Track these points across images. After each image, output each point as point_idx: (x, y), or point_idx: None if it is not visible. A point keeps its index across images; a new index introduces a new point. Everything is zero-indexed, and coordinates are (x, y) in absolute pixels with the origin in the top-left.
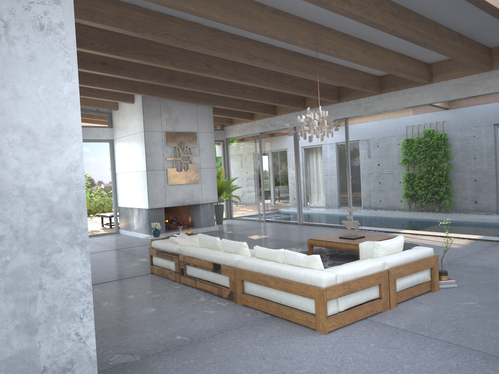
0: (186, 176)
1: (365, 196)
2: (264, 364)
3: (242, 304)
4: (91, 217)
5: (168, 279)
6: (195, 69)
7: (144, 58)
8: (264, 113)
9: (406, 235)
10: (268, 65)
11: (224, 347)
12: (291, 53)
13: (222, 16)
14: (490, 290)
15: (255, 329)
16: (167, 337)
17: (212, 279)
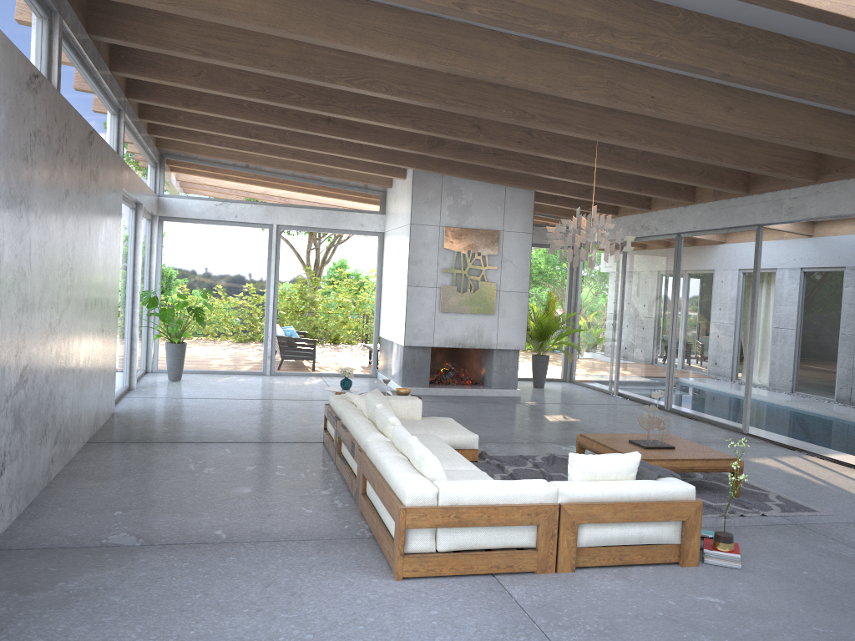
0: (472, 301)
1: (842, 379)
2: (254, 593)
3: (361, 510)
4: (338, 347)
5: (330, 455)
6: (451, 133)
7: (367, 115)
8: (627, 206)
9: (827, 463)
10: (557, 130)
11: (246, 559)
12: (608, 107)
13: (421, 56)
14: (795, 590)
15: (320, 548)
16: (206, 529)
17: (351, 465)
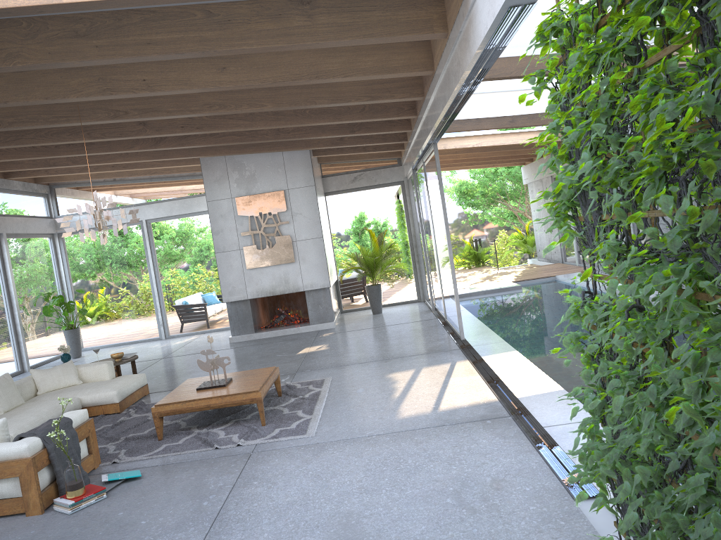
0: (273, 255)
1: None
2: None
3: None
4: (215, 307)
5: None
6: (122, 134)
7: (51, 139)
8: (383, 143)
9: (462, 368)
10: (152, 117)
11: None
12: None
13: None
14: (63, 536)
15: None
16: None
17: None
